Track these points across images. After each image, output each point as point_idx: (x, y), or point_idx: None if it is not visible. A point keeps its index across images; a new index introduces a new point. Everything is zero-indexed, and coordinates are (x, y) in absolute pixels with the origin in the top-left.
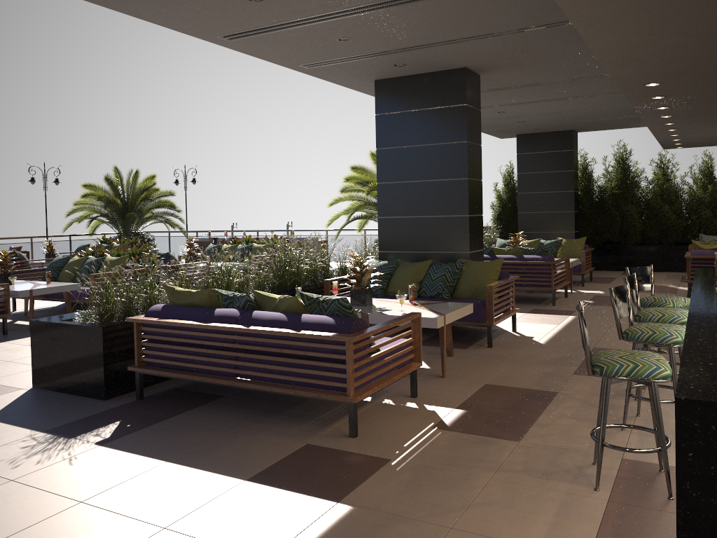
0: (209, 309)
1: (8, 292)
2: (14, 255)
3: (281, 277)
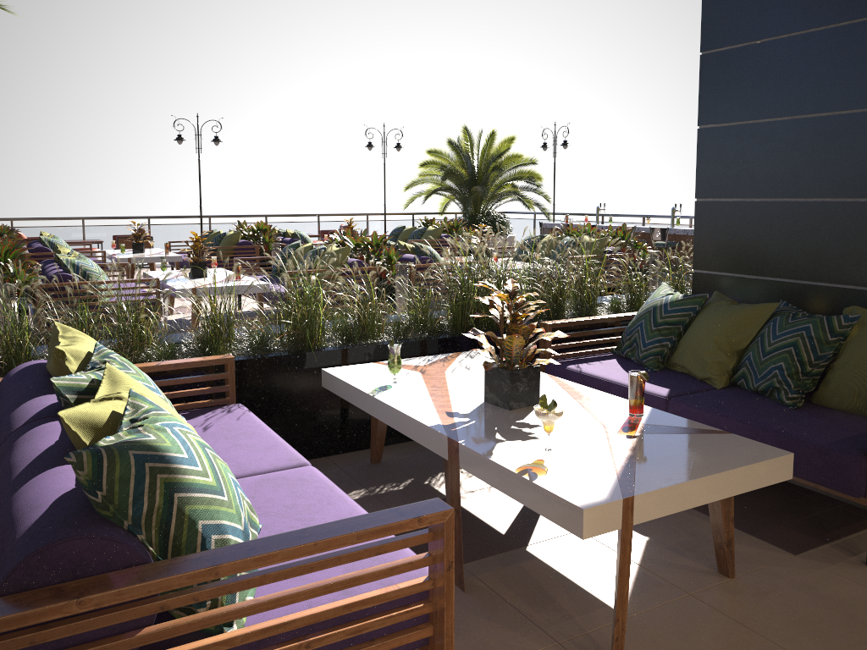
0: (36, 393)
1: (158, 290)
2: (294, 236)
3: (459, 308)
